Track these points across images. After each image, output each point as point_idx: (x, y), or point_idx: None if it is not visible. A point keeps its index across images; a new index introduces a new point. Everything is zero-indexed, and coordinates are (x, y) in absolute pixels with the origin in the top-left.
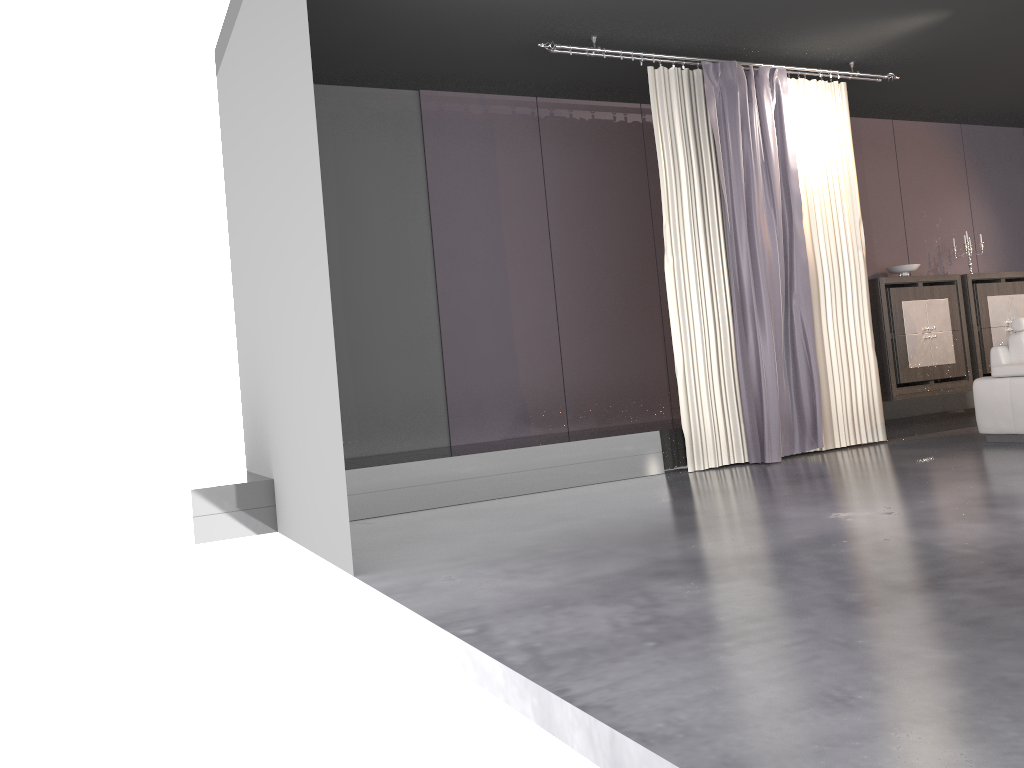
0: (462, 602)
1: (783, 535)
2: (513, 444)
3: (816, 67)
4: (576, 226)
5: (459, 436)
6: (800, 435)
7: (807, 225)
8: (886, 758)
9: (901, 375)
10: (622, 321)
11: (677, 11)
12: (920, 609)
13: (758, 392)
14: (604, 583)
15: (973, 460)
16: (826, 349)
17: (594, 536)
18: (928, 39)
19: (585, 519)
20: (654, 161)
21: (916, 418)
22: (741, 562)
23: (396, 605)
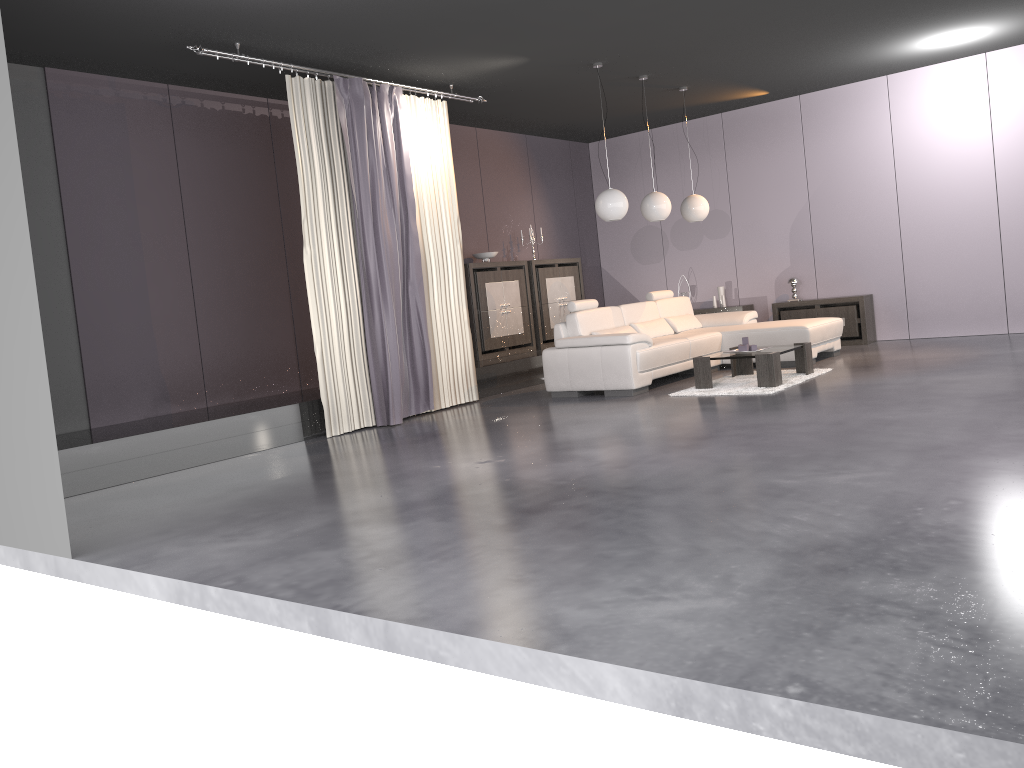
0: (203, 564)
1: (434, 484)
2: (163, 423)
3: (423, 85)
4: (210, 212)
5: (99, 418)
6: (416, 400)
7: (419, 222)
8: (553, 604)
9: (485, 344)
10: (255, 302)
11: (317, 33)
12: (545, 523)
13: (384, 366)
14: (316, 534)
15: (546, 414)
16: (434, 327)
17: (280, 500)
18: (510, 75)
19: (261, 487)
20: (281, 153)
21: (499, 380)
22: (413, 507)
23: (139, 575)
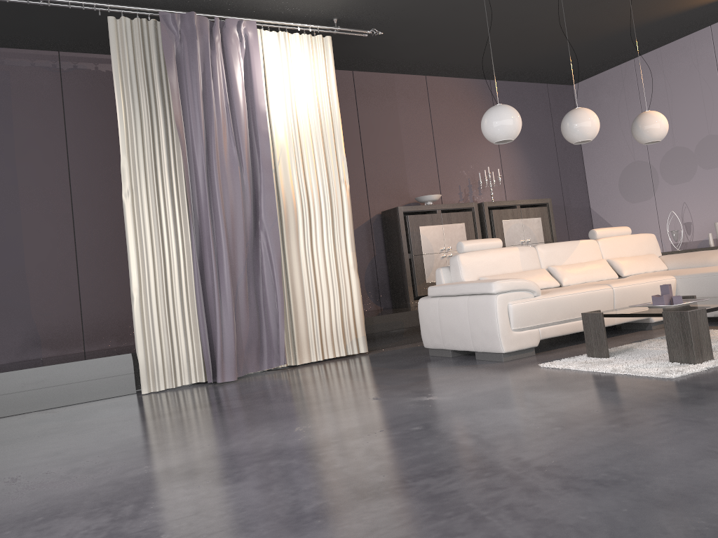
0: None
1: None
2: None
3: (306, 23)
4: (99, 166)
5: None
6: (269, 353)
7: (285, 161)
8: None
9: (418, 289)
10: None
11: None
12: None
13: (214, 316)
14: None
15: (362, 383)
16: (304, 272)
17: None
18: None
19: None
20: None
21: (407, 329)
22: None
23: None
